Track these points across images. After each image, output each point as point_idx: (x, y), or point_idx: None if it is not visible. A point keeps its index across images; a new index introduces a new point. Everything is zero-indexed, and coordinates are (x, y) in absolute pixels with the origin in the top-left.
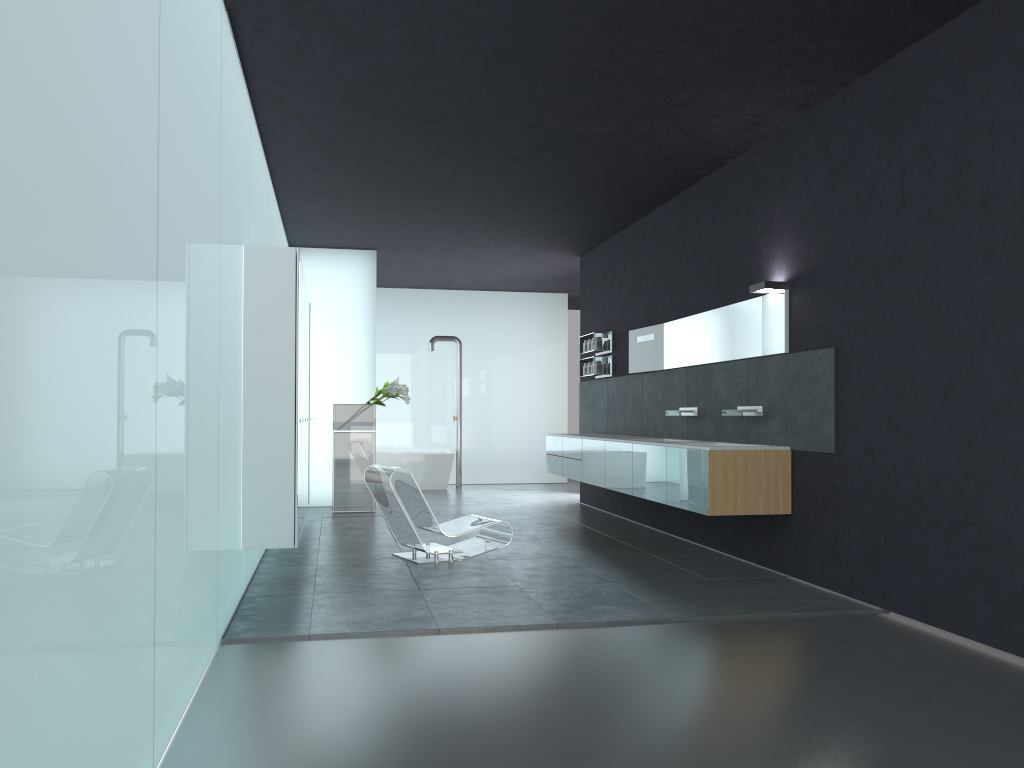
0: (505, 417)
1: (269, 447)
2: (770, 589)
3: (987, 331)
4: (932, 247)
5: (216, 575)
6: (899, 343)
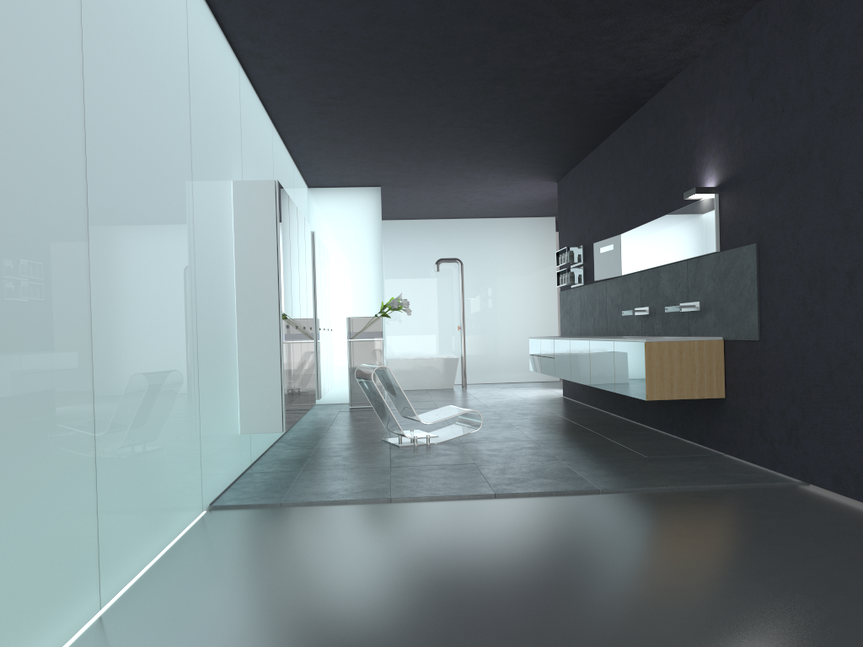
0: (503, 326)
1: (259, 349)
2: (702, 465)
3: None
4: (837, 141)
5: (199, 452)
6: (810, 234)
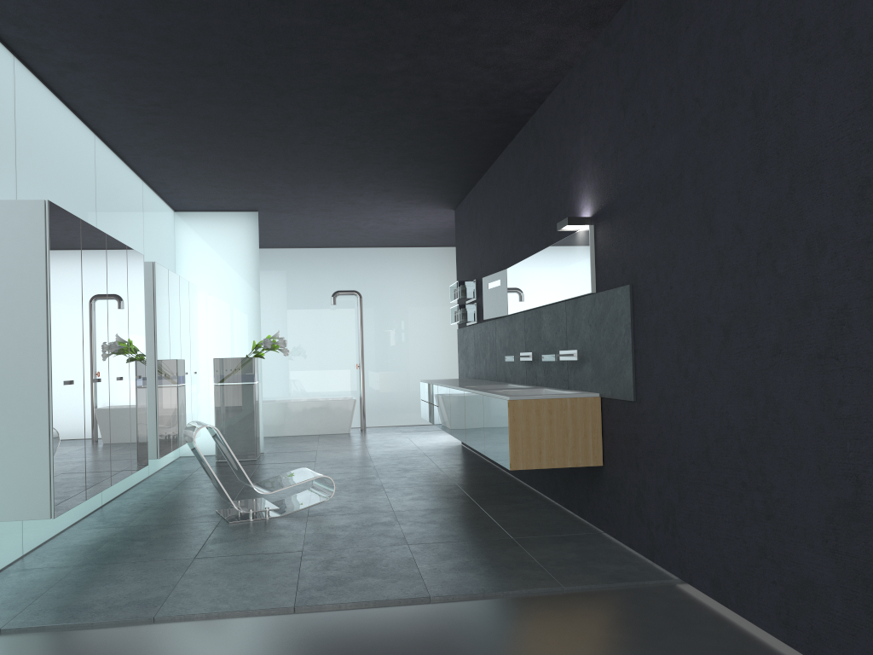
0: (408, 363)
1: (21, 412)
2: (571, 551)
3: (763, 256)
4: (709, 162)
5: None
6: (684, 276)
